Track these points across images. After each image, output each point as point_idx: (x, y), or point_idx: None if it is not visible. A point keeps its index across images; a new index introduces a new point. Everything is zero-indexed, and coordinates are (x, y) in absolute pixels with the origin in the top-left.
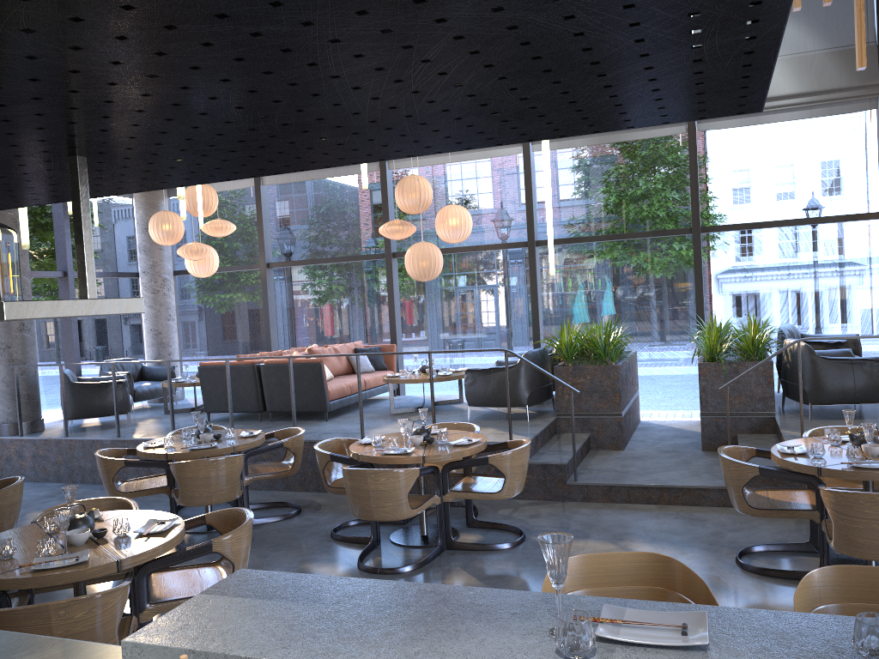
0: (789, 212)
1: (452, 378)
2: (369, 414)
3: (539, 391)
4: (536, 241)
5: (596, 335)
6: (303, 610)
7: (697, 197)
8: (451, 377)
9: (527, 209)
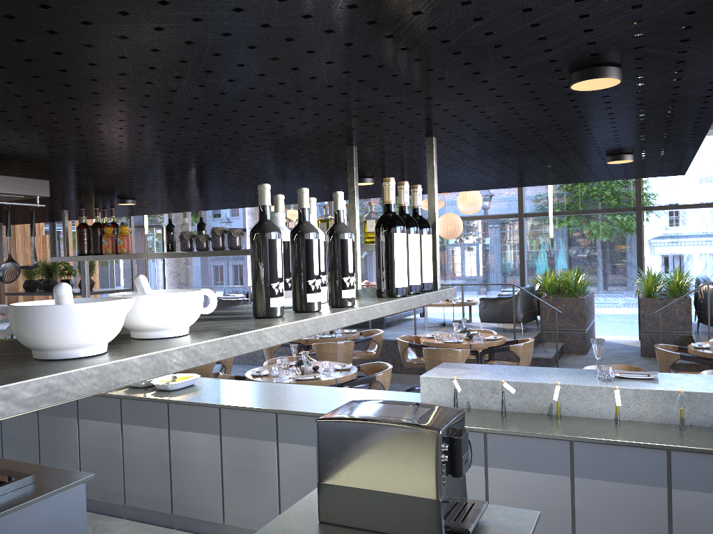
0: (709, 192)
1: (468, 304)
2: (410, 326)
3: (529, 314)
4: (524, 214)
5: (569, 277)
6: (486, 371)
7: (640, 186)
8: (467, 303)
9: (518, 192)
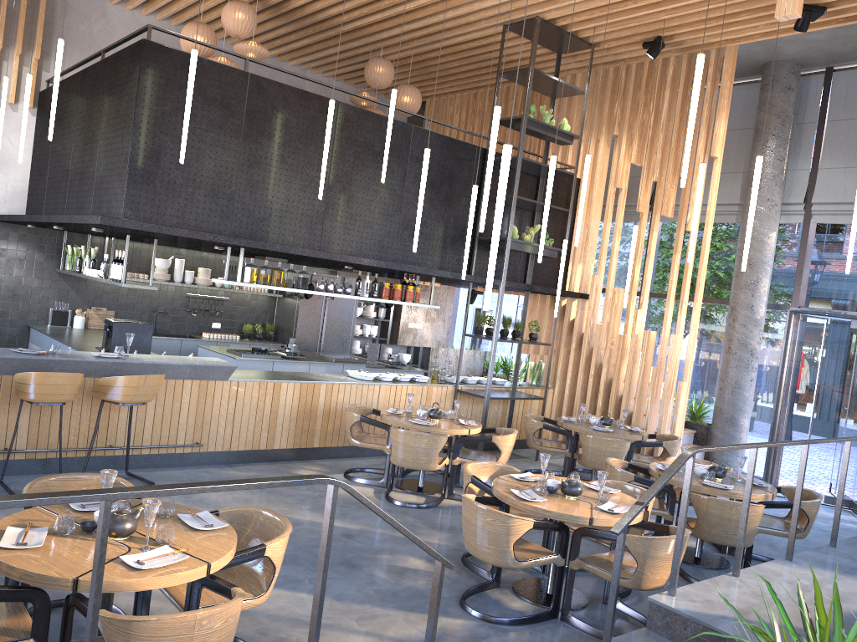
0: None
1: None
2: None
3: None
4: None
5: None
6: (194, 359)
7: None
8: None
9: None
